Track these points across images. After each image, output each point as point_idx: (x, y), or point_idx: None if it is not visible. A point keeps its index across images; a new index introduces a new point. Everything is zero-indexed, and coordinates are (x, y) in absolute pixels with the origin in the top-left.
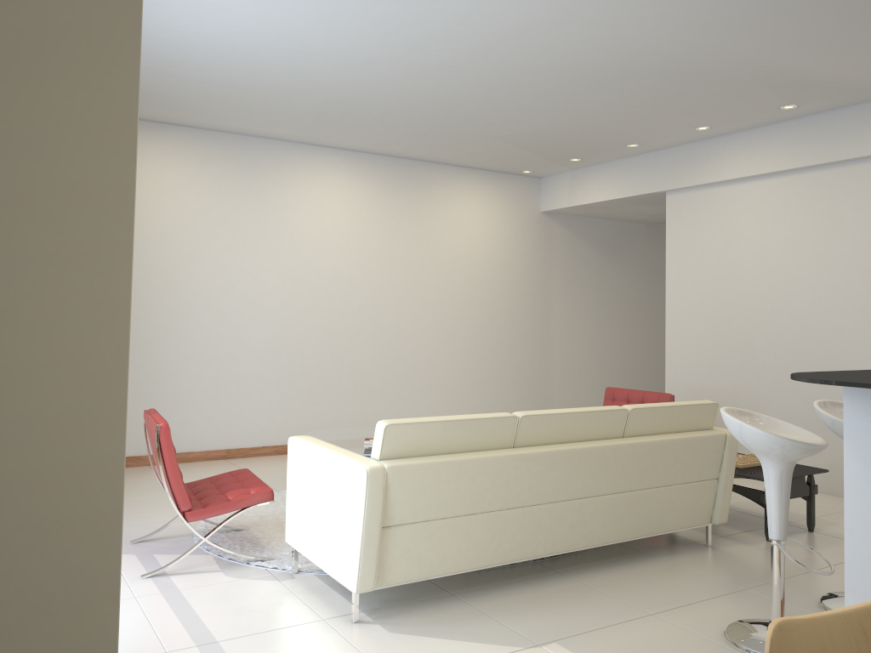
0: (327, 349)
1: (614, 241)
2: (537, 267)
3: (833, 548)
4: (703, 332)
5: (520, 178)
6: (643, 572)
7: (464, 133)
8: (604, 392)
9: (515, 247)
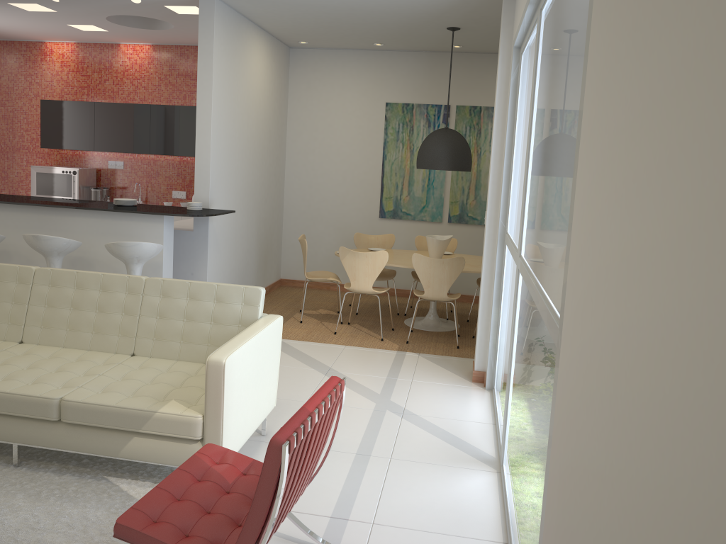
0: None
1: None
2: None
3: None
4: None
5: None
6: None
7: None
8: None
9: None
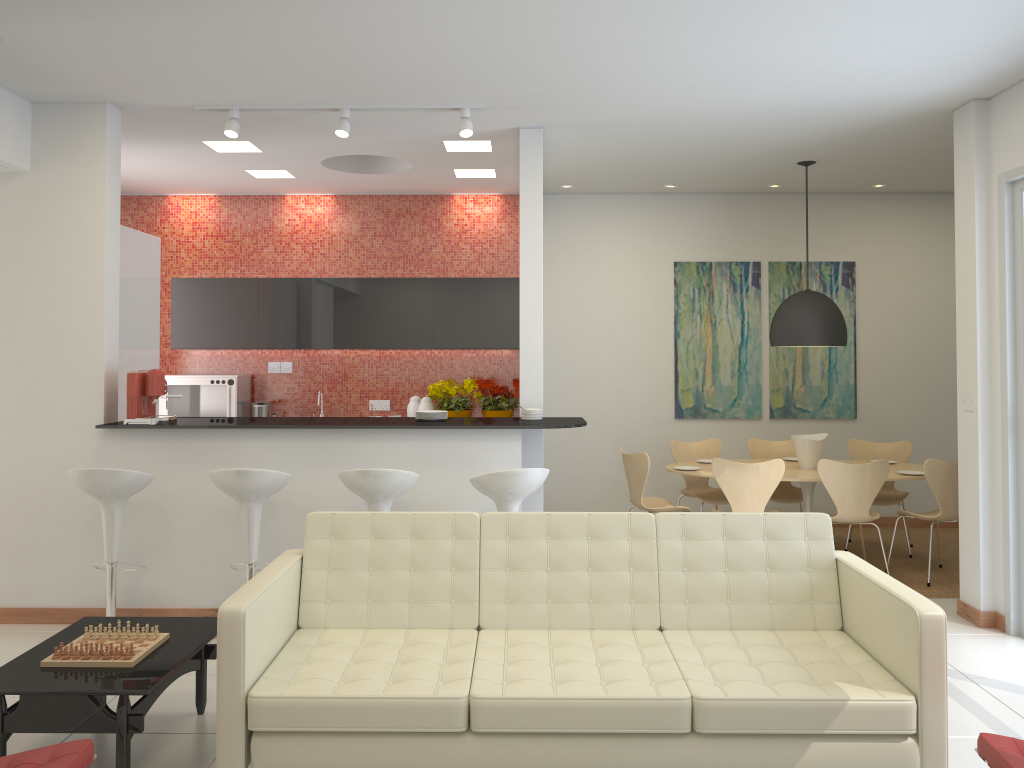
0: None
1: None
2: None
3: (180, 688)
4: None
5: None
6: None
7: None
8: None
9: None
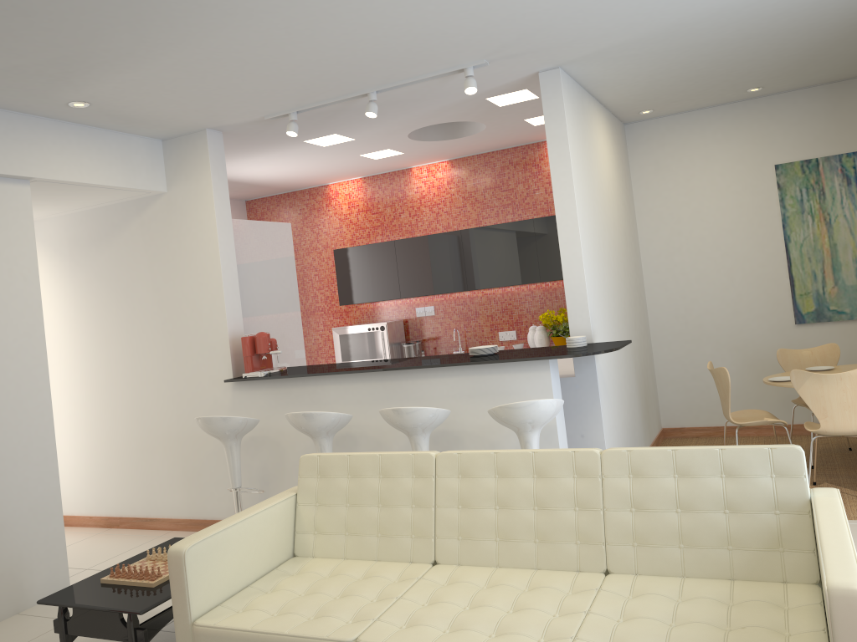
0: None
1: None
2: None
3: None
4: None
5: None
6: None
7: None
8: None
9: None
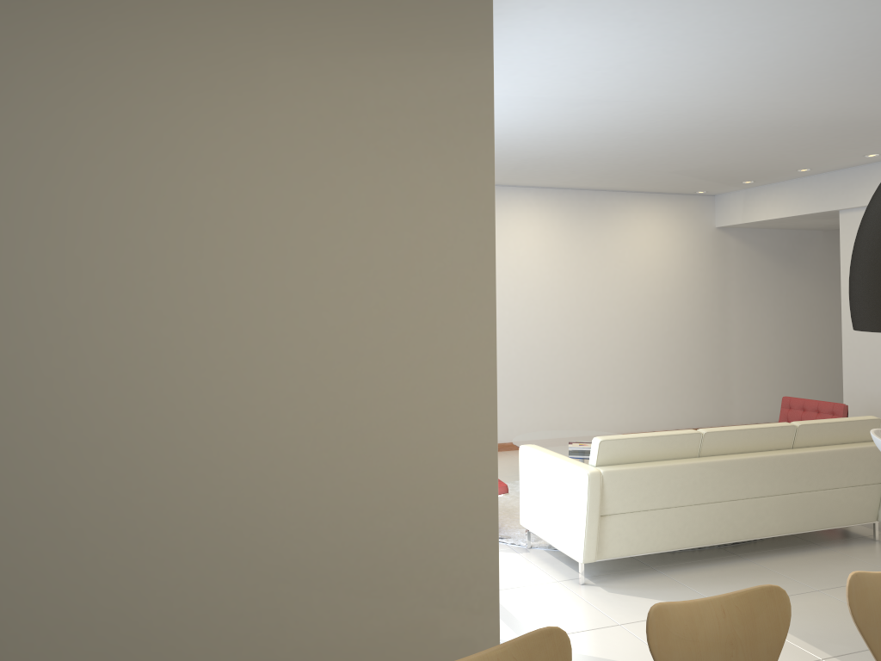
0: (525, 361)
1: (790, 250)
2: (714, 279)
3: None
4: (880, 343)
5: (695, 198)
6: (813, 559)
7: (642, 171)
8: (784, 394)
9: (692, 262)
